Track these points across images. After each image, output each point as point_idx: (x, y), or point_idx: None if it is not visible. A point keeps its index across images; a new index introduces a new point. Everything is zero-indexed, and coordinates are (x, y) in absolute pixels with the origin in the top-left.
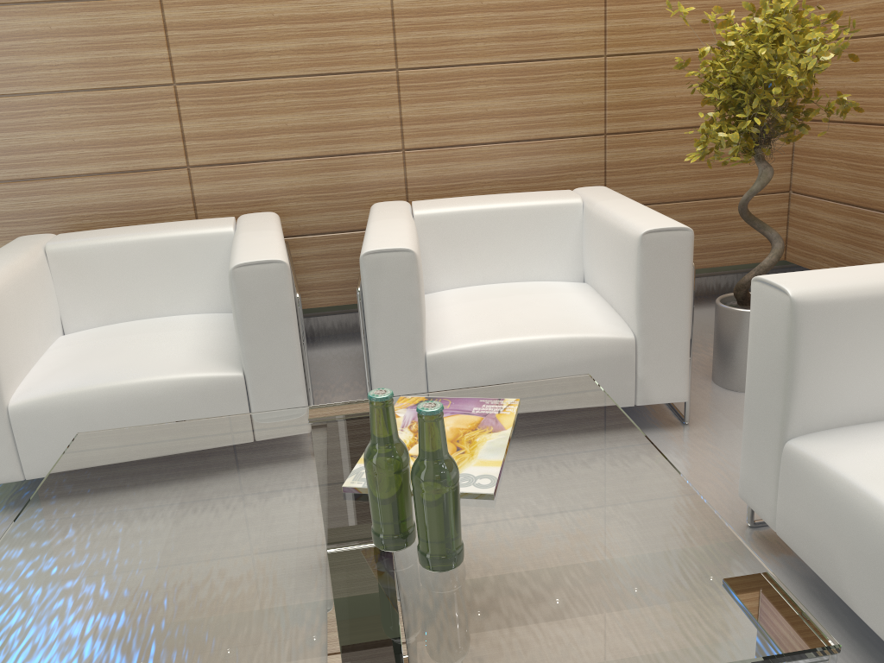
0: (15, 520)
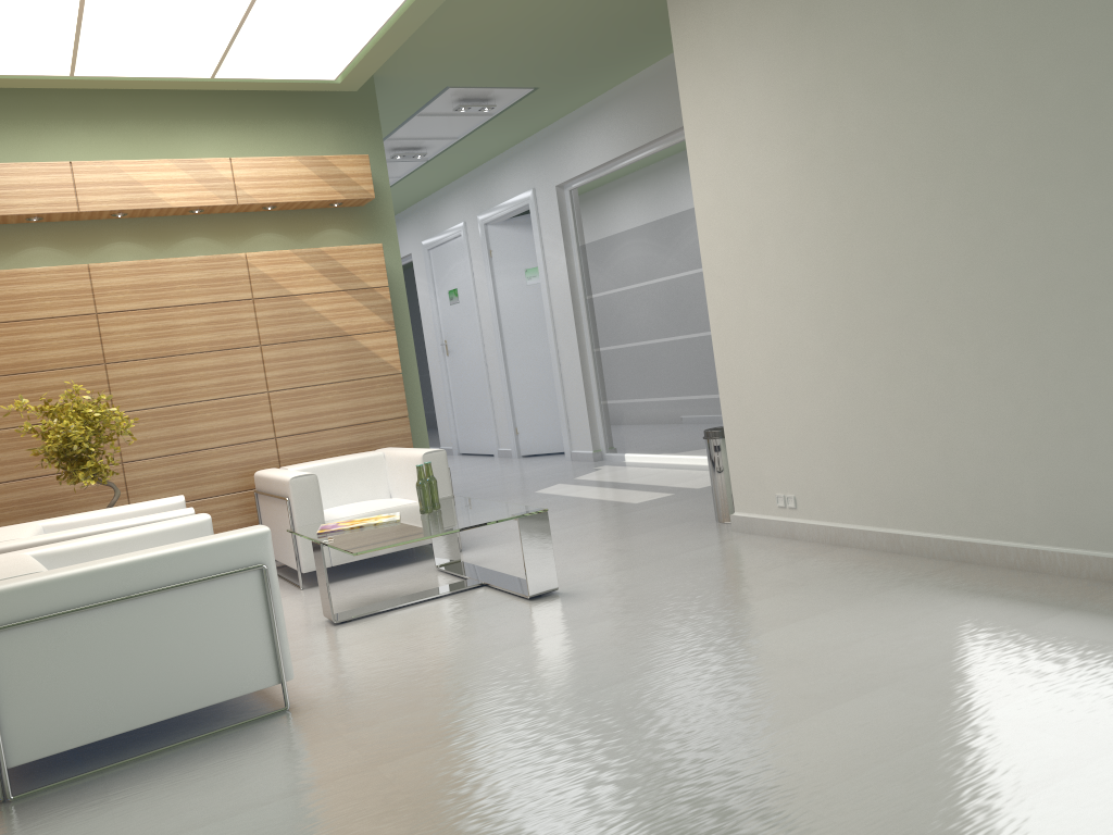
0: (433, 534)
